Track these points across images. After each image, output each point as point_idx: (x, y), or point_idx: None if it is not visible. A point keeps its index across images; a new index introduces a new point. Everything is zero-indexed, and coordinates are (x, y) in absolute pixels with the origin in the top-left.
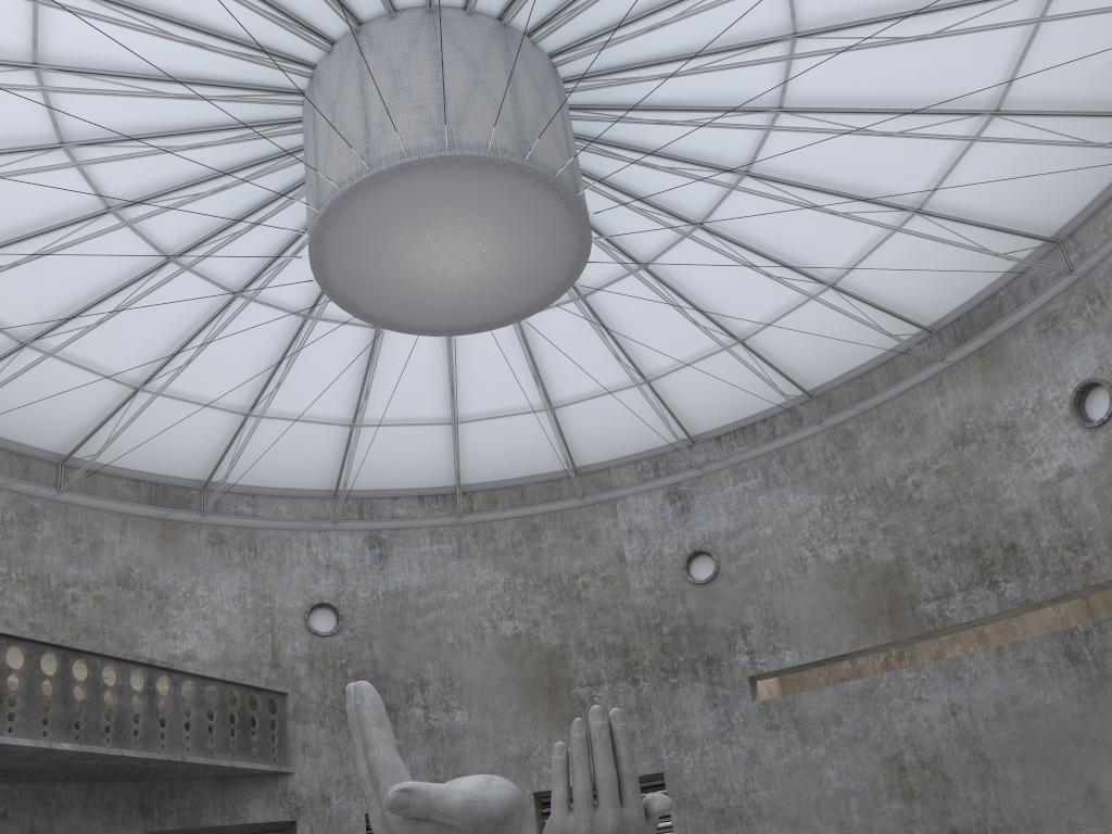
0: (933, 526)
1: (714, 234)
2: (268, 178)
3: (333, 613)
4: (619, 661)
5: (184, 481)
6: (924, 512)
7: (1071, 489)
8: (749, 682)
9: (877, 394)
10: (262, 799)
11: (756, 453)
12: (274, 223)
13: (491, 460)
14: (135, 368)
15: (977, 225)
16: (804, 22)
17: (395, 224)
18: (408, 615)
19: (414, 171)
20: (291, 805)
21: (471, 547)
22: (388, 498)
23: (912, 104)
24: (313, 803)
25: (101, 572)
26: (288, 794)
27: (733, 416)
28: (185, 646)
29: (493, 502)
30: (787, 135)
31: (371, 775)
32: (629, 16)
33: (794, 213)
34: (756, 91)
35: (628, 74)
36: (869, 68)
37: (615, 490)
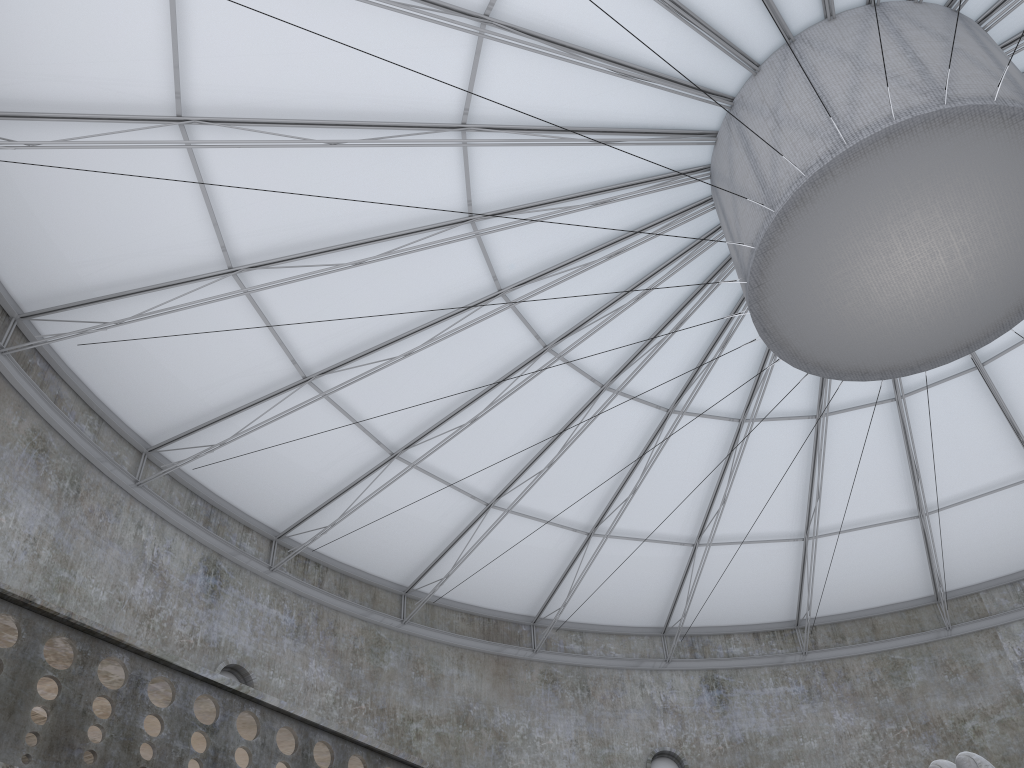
0: None
1: None
2: (658, 244)
3: (675, 763)
4: None
5: (513, 616)
6: None
7: None
8: None
9: None
10: None
11: None
12: (654, 298)
13: (838, 587)
14: (489, 482)
15: None
16: None
17: (860, 218)
18: (762, 767)
19: (901, 135)
20: None
21: (823, 689)
22: (719, 636)
23: None
24: None
25: (442, 708)
26: None
27: None
28: None
29: (840, 637)
30: None
31: None
32: None
33: None
34: None
35: None
36: None
37: (991, 617)
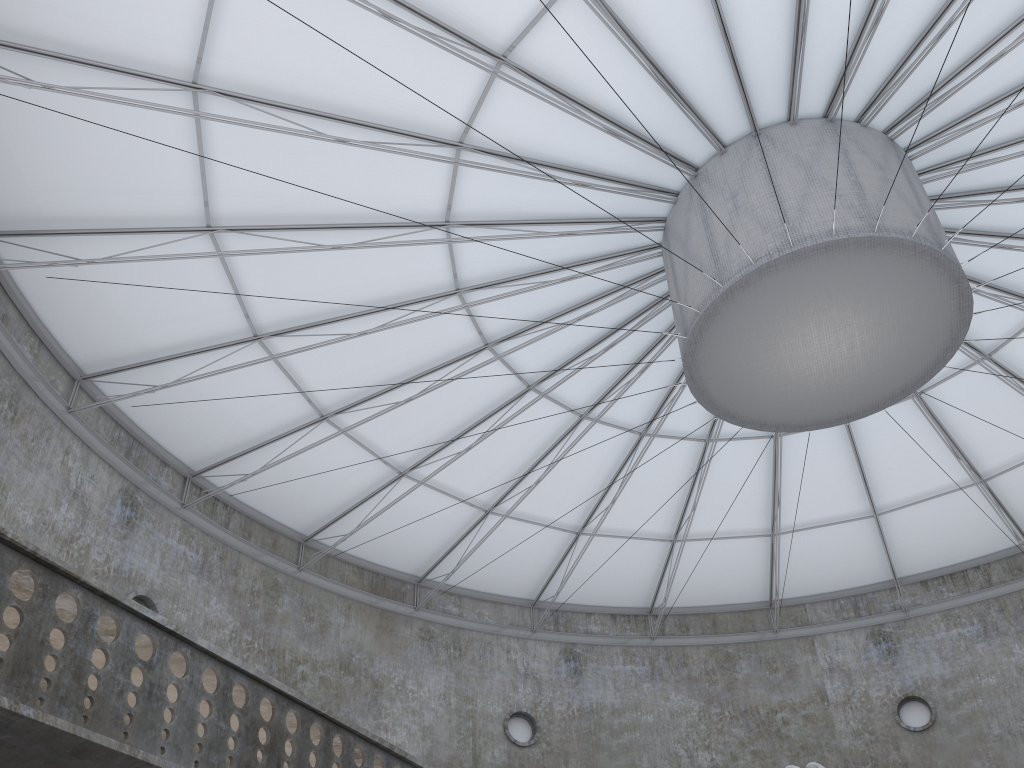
0: None
1: (998, 366)
2: (606, 274)
3: (529, 723)
4: None
5: (400, 574)
6: None
7: None
8: None
9: None
10: None
11: (970, 599)
12: (591, 319)
13: (691, 584)
14: (406, 453)
15: None
16: None
17: (789, 305)
18: (603, 734)
19: (837, 249)
20: None
21: (664, 671)
22: (581, 614)
23: None
24: None
25: (327, 654)
26: None
27: (943, 561)
28: (394, 740)
29: (685, 627)
30: None
31: None
32: (1002, 141)
33: None
34: None
35: (977, 198)
36: None
37: (812, 626)
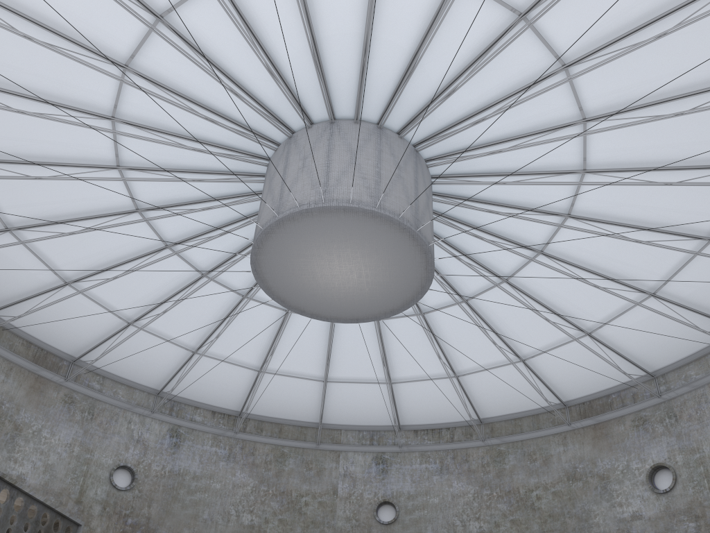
0: (544, 527)
1: (471, 308)
2: (227, 184)
3: (131, 475)
4: None
5: (61, 353)
6: (540, 516)
7: (638, 527)
8: None
9: (524, 433)
10: None
11: (438, 447)
12: (215, 211)
13: (269, 402)
14: (72, 269)
15: (616, 352)
16: (575, 210)
17: (320, 239)
18: (182, 491)
19: (351, 213)
20: None
21: (237, 456)
22: (192, 406)
23: (611, 274)
24: None
25: None
26: None
27: (430, 420)
28: (20, 470)
29: (260, 429)
30: (537, 267)
31: None
32: (484, 172)
33: (520, 312)
34: (532, 237)
35: (467, 202)
36: (597, 247)
37: (341, 445)
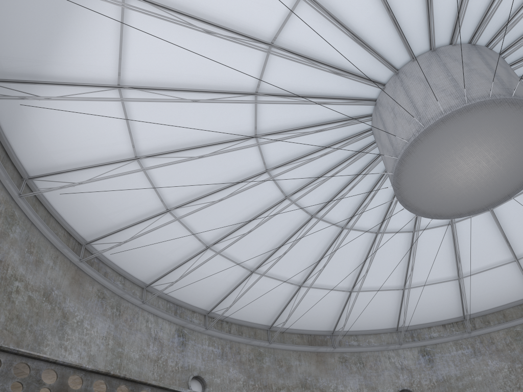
0: None
1: None
2: (355, 164)
3: None
4: None
5: (322, 332)
6: None
7: None
8: None
9: None
10: None
11: None
12: (359, 186)
13: (481, 298)
14: (298, 275)
15: None
16: None
17: (438, 154)
18: None
19: (449, 119)
20: None
21: (481, 349)
22: (425, 328)
23: None
24: None
25: (293, 381)
26: None
27: None
28: None
29: (487, 322)
30: None
31: None
32: None
33: None
34: None
35: None
36: None
37: None
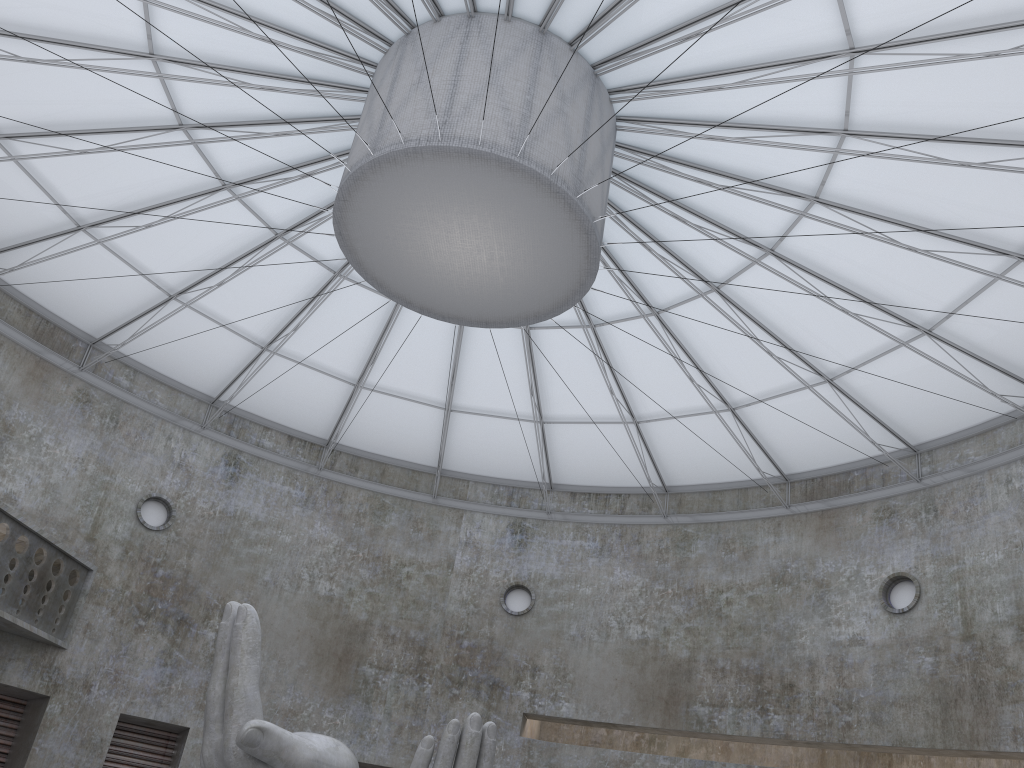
0: (730, 642)
1: (664, 325)
2: (314, 100)
3: (166, 511)
4: (413, 656)
5: (75, 330)
6: (727, 627)
7: (856, 656)
8: (522, 718)
9: (723, 513)
10: (24, 664)
11: (602, 520)
12: (296, 140)
13: (370, 431)
14: (88, 208)
15: (867, 412)
16: (827, 192)
17: (434, 197)
18: (237, 540)
19: (479, 160)
20: (51, 680)
21: (319, 501)
22: (260, 426)
23: (870, 296)
24: (73, 685)
25: None
26: (52, 668)
27: (595, 481)
28: (10, 487)
29: (354, 468)
30: (764, 274)
31: (226, 701)
32: (696, 119)
33: (734, 338)
34: (760, 228)
35: (669, 164)
36: (854, 252)
37: (467, 502)
